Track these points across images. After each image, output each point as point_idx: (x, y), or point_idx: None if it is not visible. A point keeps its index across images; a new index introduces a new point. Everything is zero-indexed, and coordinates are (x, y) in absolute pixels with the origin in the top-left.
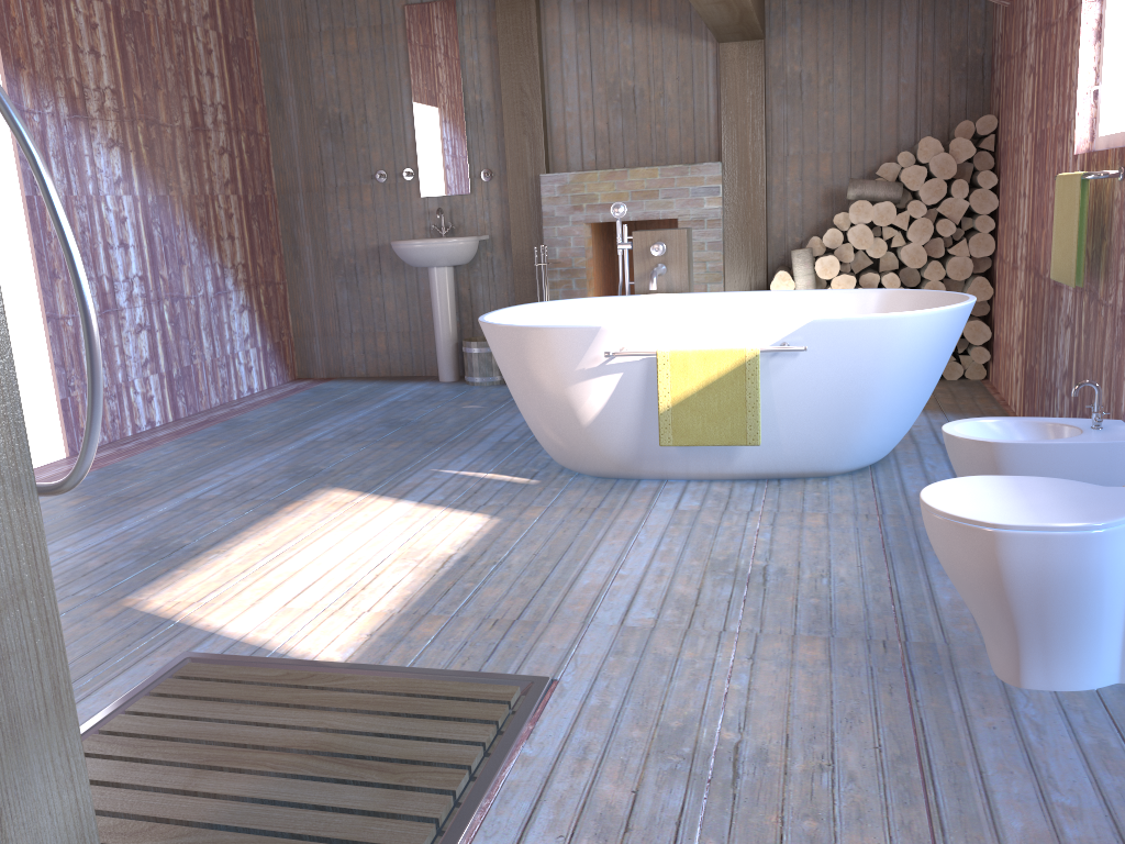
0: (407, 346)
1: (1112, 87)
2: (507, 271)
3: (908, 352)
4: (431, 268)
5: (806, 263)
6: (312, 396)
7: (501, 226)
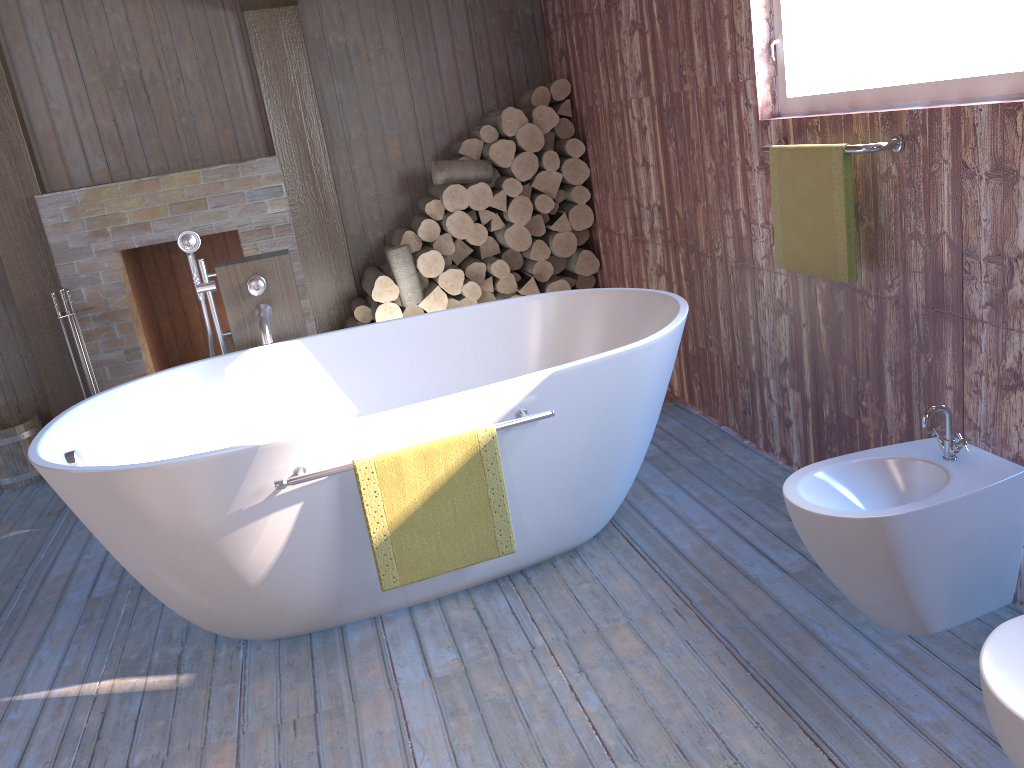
0: None
1: (793, 40)
2: (13, 327)
3: (653, 384)
4: None
5: (408, 262)
6: None
7: None
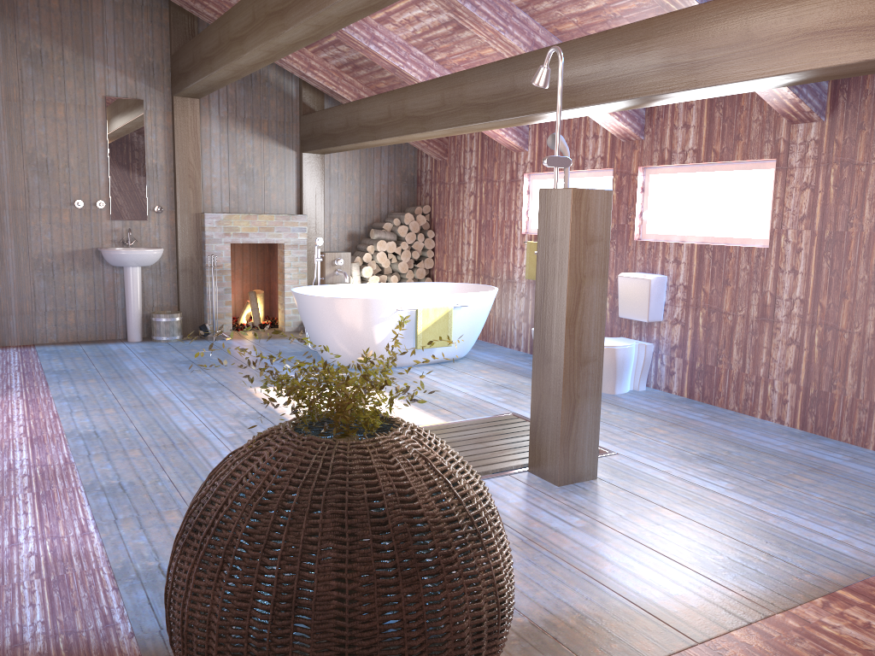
0: (92, 320)
1: (534, 211)
2: (169, 270)
3: (489, 306)
4: (129, 267)
5: (358, 269)
6: (58, 355)
7: (167, 242)
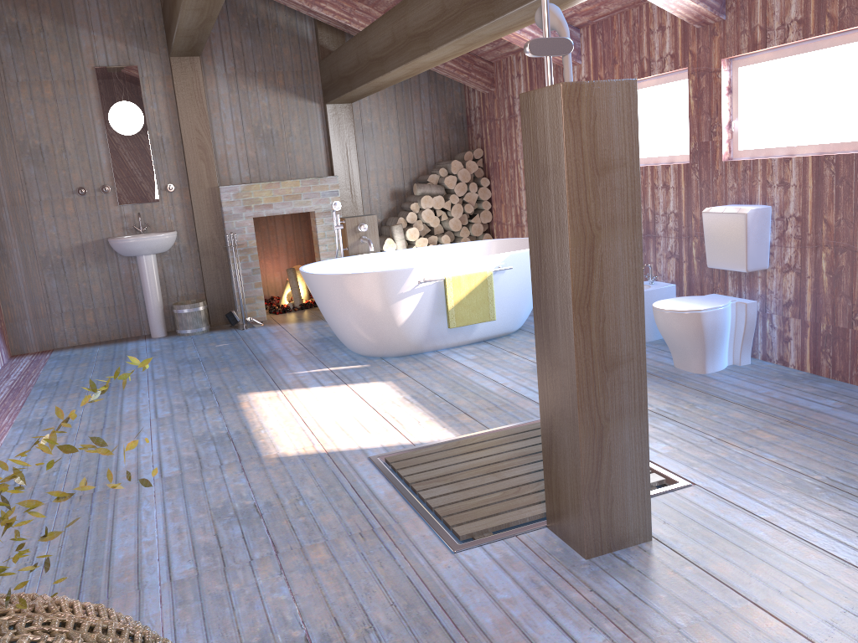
0: (113, 317)
1: None
2: (191, 254)
3: None
4: (142, 256)
5: (401, 232)
6: (67, 361)
7: (184, 223)
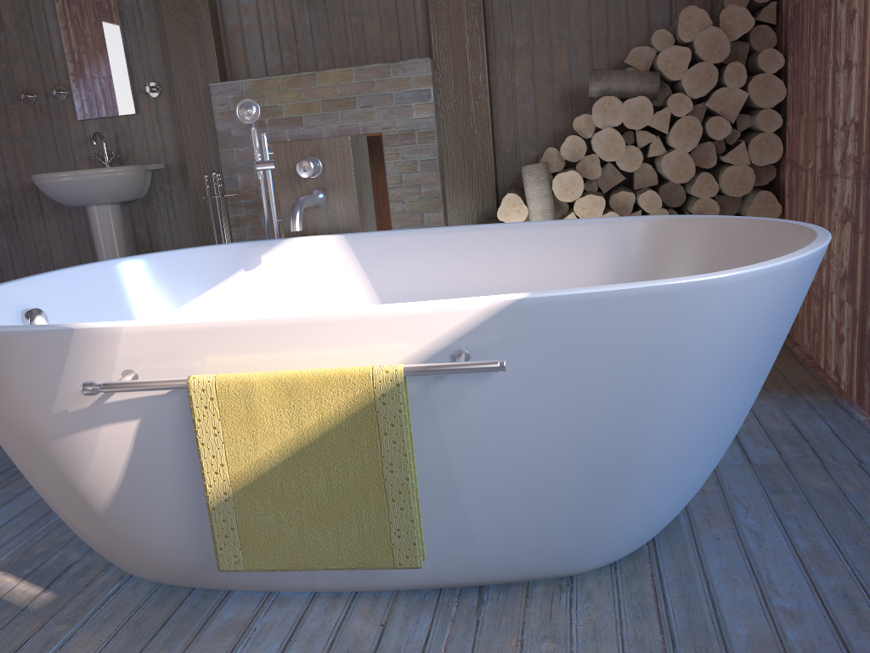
0: None
1: None
2: (189, 207)
3: (720, 354)
4: (88, 207)
5: (541, 181)
6: None
7: (177, 152)
